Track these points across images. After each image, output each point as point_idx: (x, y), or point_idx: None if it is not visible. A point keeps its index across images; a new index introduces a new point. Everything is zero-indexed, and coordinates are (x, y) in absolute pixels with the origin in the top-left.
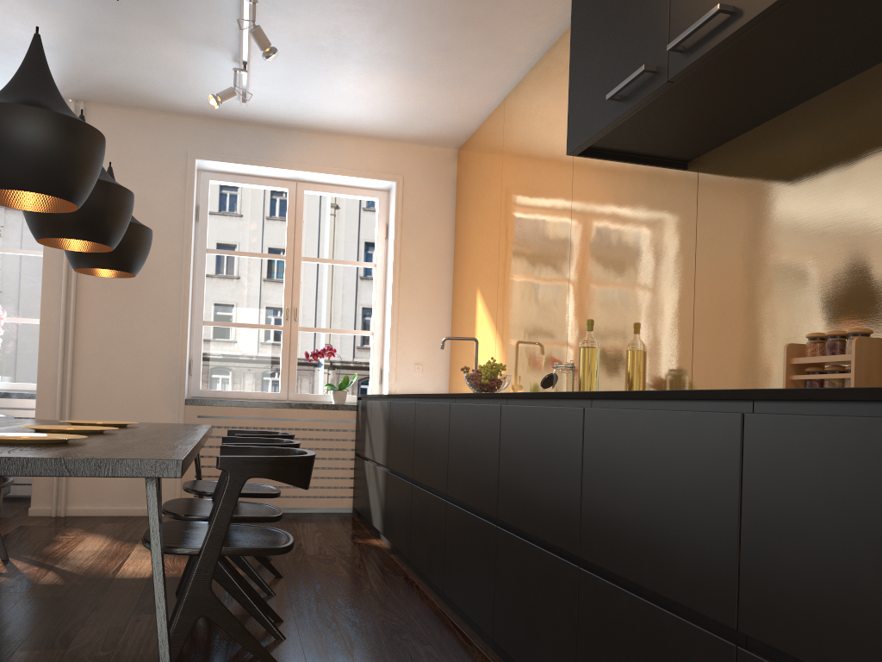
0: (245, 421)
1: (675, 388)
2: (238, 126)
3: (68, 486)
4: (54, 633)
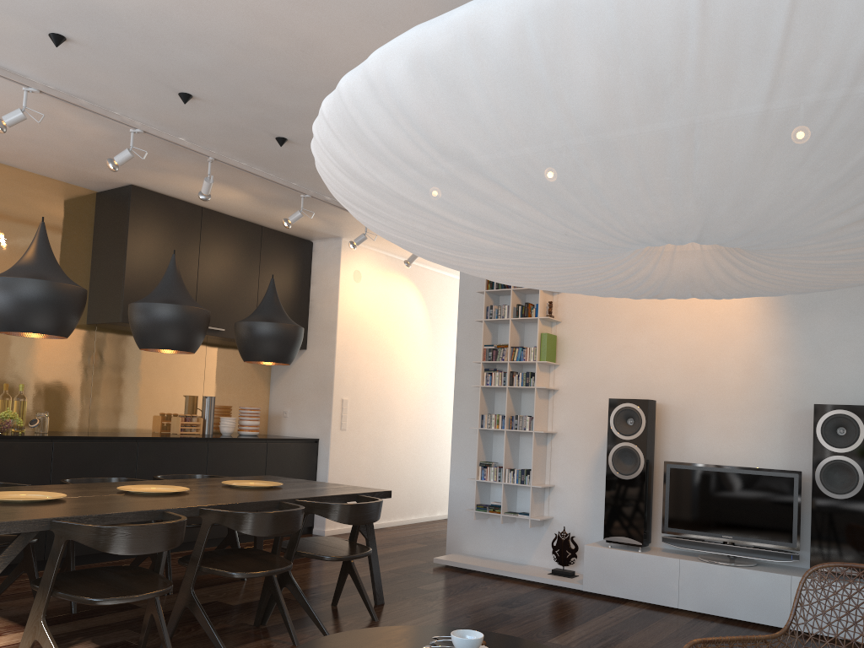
0: None
1: (76, 425)
2: None
3: None
4: None
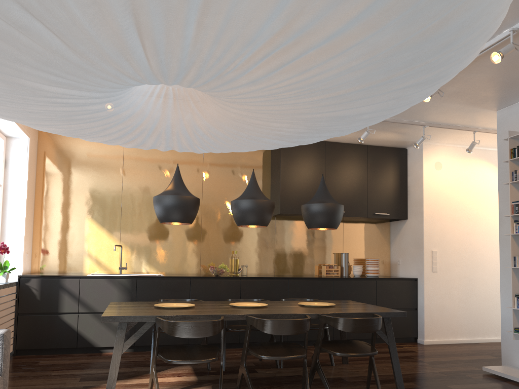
0: None
1: (267, 271)
2: None
3: None
4: (286, 377)
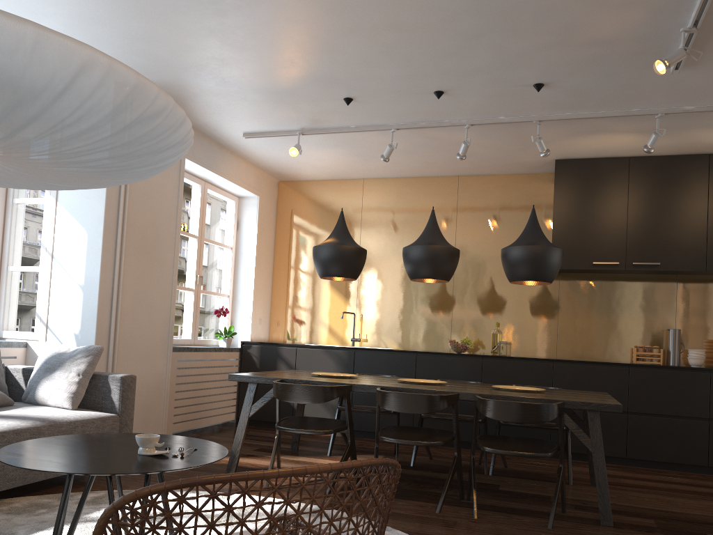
0: (197, 363)
1: (545, 353)
2: (203, 138)
3: None
4: None
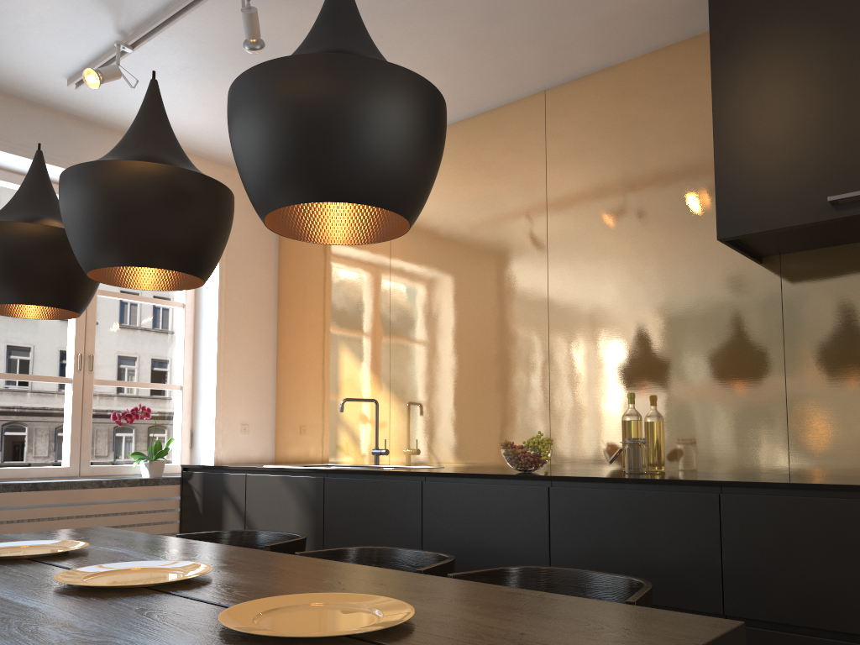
0: (39, 511)
1: (761, 462)
2: (30, 109)
3: None
4: None
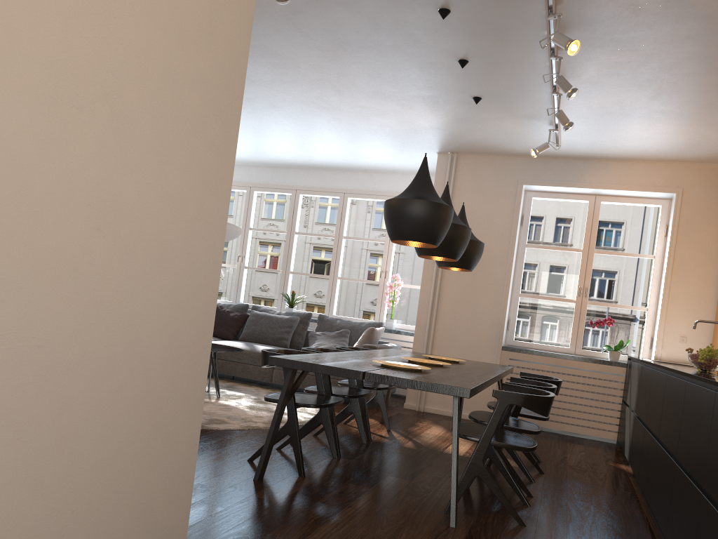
0: (540, 366)
1: None
2: (554, 160)
3: (426, 393)
4: (406, 472)
